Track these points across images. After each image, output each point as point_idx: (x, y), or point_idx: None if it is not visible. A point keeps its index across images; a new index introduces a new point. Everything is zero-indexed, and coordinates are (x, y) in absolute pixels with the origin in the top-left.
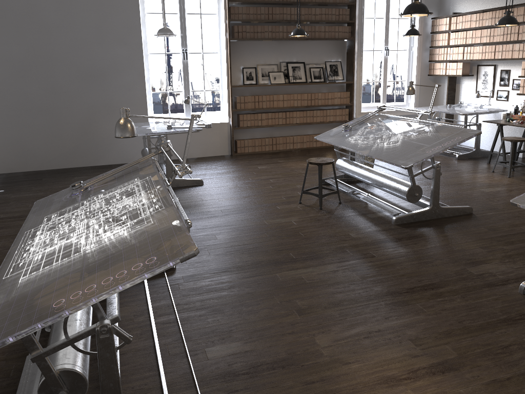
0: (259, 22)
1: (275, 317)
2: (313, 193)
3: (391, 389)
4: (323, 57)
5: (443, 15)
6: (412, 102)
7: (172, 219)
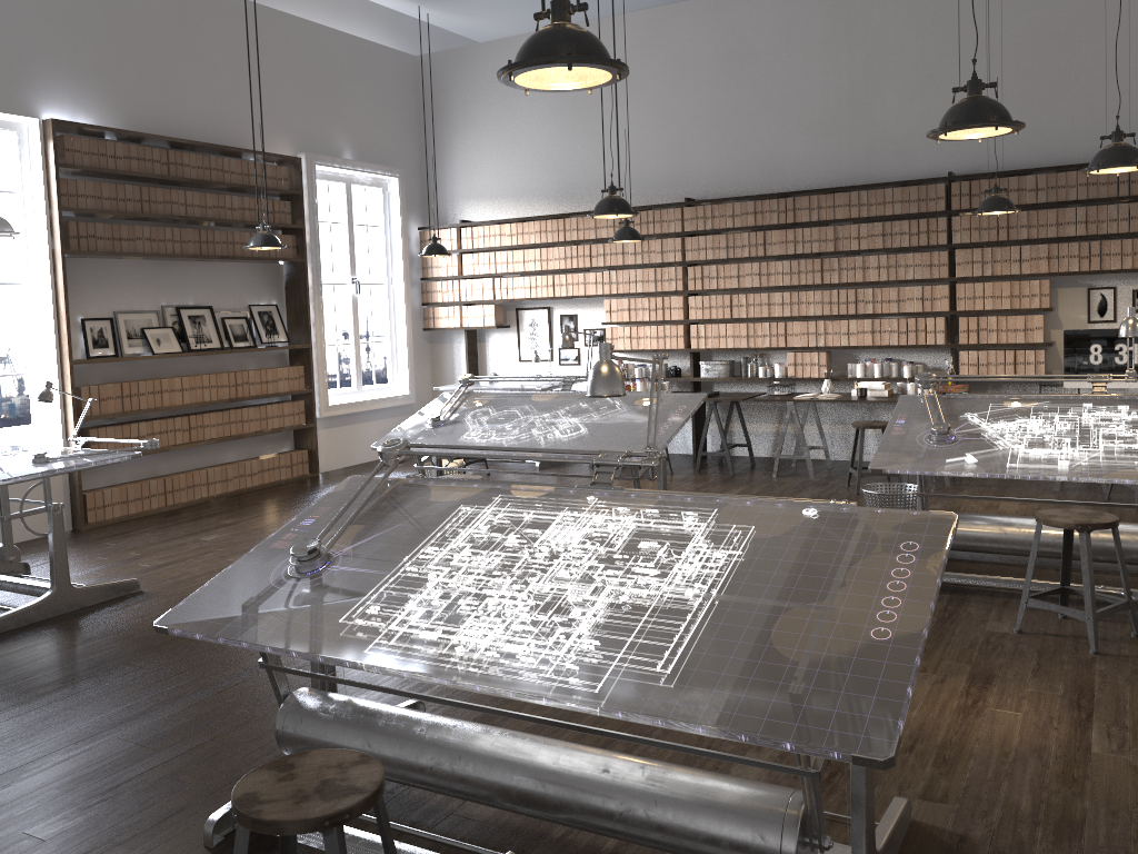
0: (121, 217)
1: None
2: None
3: (983, 715)
4: (245, 295)
5: (435, 224)
6: (405, 381)
7: (796, 510)
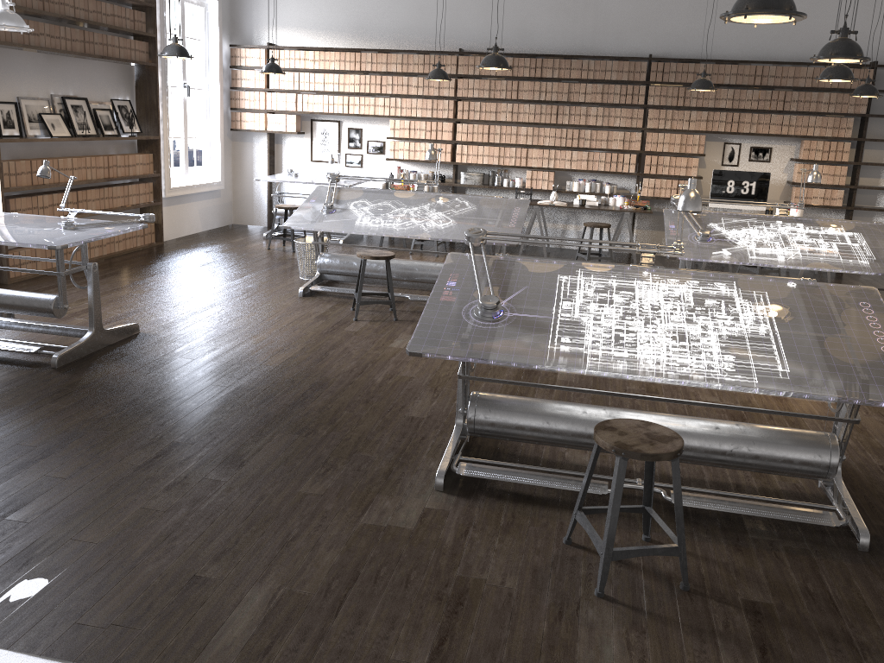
0: (26, 13)
1: (655, 402)
2: (380, 300)
3: (788, 400)
4: (108, 91)
5: (241, 43)
6: (218, 171)
7: (784, 283)
